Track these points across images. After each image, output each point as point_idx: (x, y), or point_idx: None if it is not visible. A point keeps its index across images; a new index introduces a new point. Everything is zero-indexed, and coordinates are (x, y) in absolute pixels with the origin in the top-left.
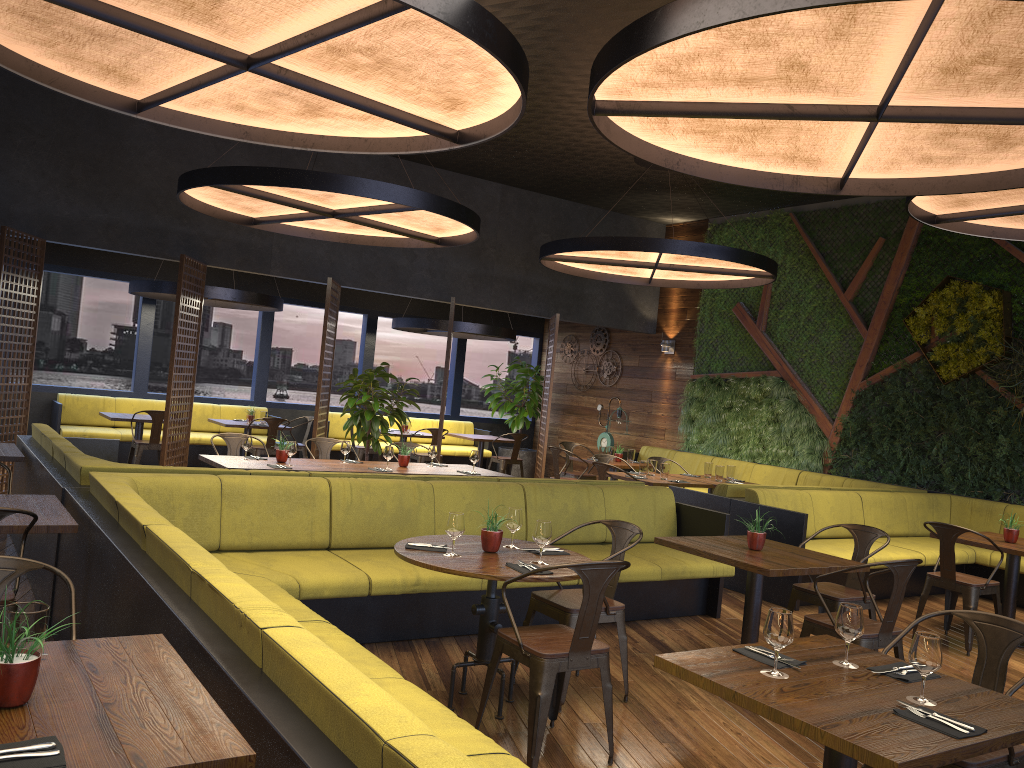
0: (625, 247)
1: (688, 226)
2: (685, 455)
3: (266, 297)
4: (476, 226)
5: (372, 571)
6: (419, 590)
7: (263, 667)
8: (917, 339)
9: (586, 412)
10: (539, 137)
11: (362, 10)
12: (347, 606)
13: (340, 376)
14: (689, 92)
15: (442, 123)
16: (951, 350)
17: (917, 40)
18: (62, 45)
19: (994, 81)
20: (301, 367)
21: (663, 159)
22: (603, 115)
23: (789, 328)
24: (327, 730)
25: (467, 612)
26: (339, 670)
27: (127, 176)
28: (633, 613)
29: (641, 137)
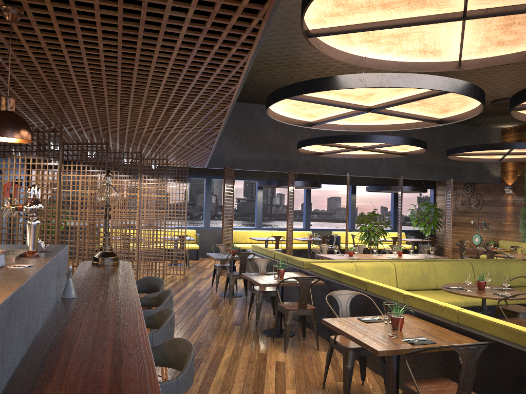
0: (494, 148)
1: (514, 128)
2: (525, 244)
3: (316, 183)
4: (426, 148)
5: None
6: None
7: (459, 322)
8: None
9: (463, 224)
10: None
11: (428, 92)
12: None
13: (334, 214)
14: None
15: (434, 117)
16: None
17: None
18: (298, 110)
19: None
20: (316, 211)
21: None
22: (514, 110)
23: None
24: (502, 336)
25: None
26: (498, 320)
27: (262, 139)
28: None
29: (525, 113)
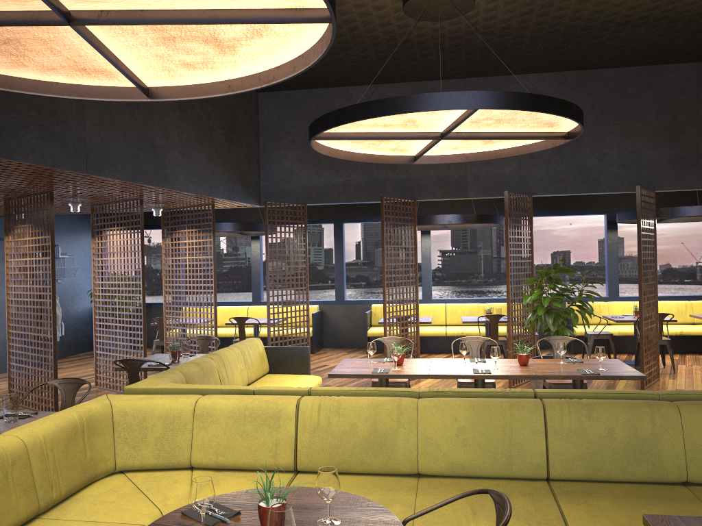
0: None
1: None
2: None
3: (478, 216)
4: (558, 110)
5: None
6: None
7: None
8: None
9: None
10: None
11: None
12: None
13: None
14: None
15: (306, 6)
16: None
17: None
18: (24, 61)
19: None
20: (579, 264)
21: None
22: None
23: None
24: None
25: None
26: None
27: None
28: None
29: None
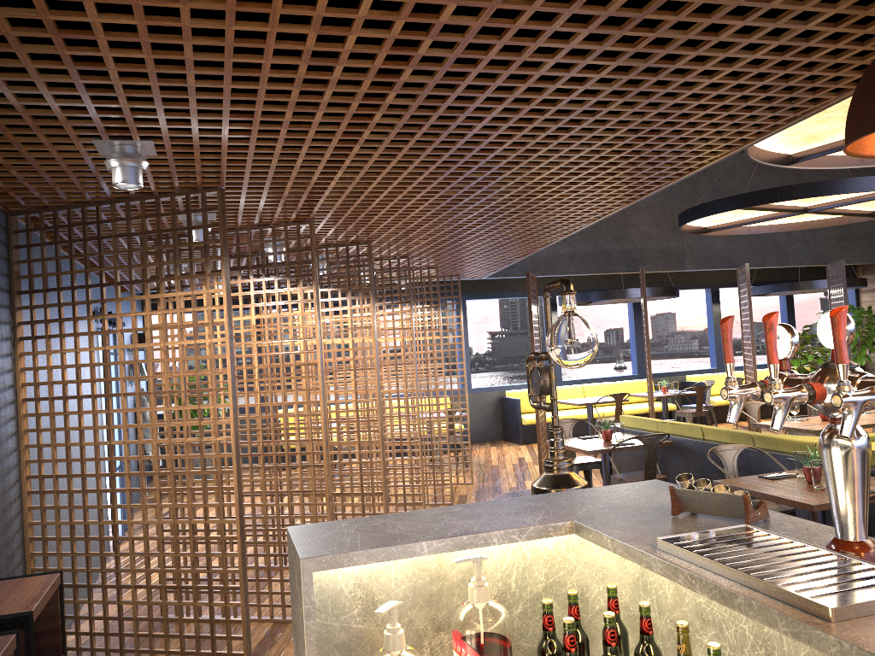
0: None
1: None
2: None
3: (673, 289)
4: None
5: None
6: None
7: None
8: None
9: None
10: None
11: None
12: None
13: (666, 344)
14: None
15: None
16: None
17: None
18: (804, 126)
19: None
20: None
21: None
22: None
23: None
24: None
25: None
26: None
27: None
28: None
29: None
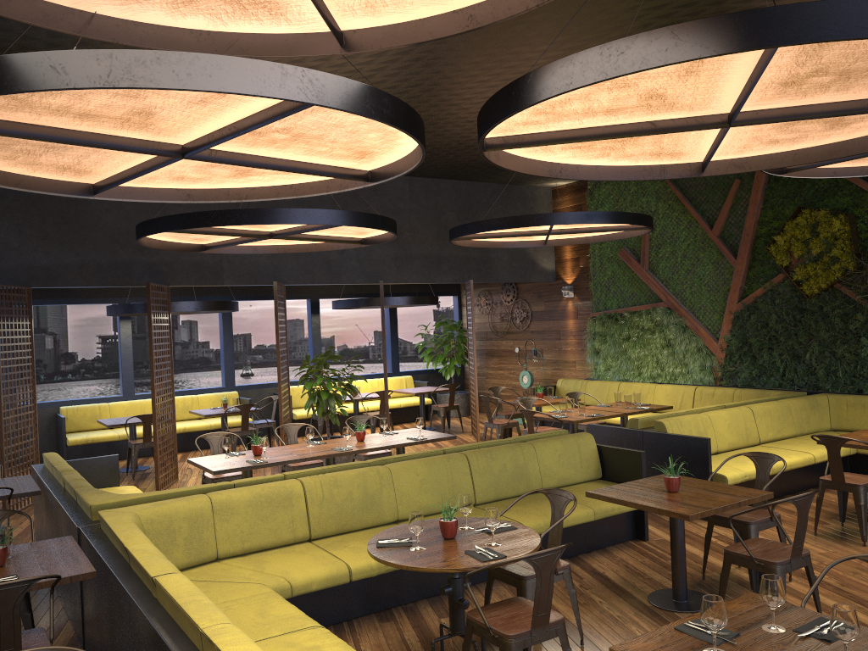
0: (521, 224)
1: (570, 187)
2: (596, 383)
3: (223, 303)
4: (393, 229)
5: (350, 559)
6: (392, 569)
7: None
8: (780, 263)
9: (506, 354)
10: (435, 138)
11: (275, 106)
12: (333, 590)
13: (294, 350)
14: (564, 123)
15: (354, 167)
16: (810, 269)
17: (759, 72)
18: (22, 157)
19: (827, 86)
20: (260, 348)
21: (547, 170)
22: (492, 150)
23: (669, 264)
24: None
25: (435, 576)
26: None
27: (91, 222)
28: (575, 549)
29: (526, 156)
